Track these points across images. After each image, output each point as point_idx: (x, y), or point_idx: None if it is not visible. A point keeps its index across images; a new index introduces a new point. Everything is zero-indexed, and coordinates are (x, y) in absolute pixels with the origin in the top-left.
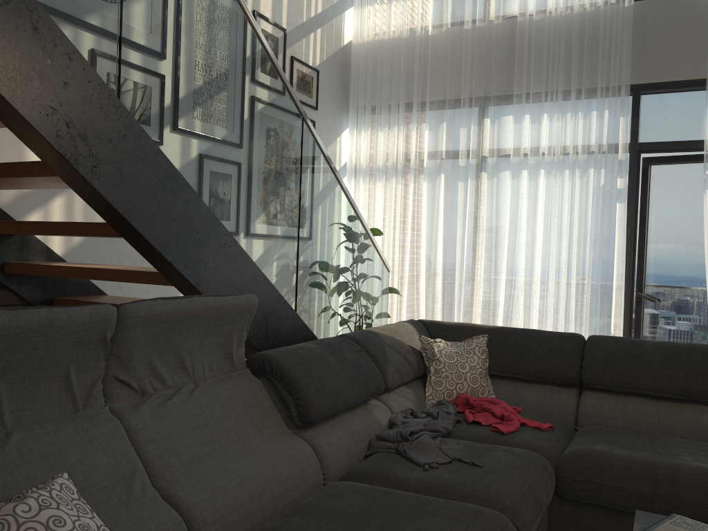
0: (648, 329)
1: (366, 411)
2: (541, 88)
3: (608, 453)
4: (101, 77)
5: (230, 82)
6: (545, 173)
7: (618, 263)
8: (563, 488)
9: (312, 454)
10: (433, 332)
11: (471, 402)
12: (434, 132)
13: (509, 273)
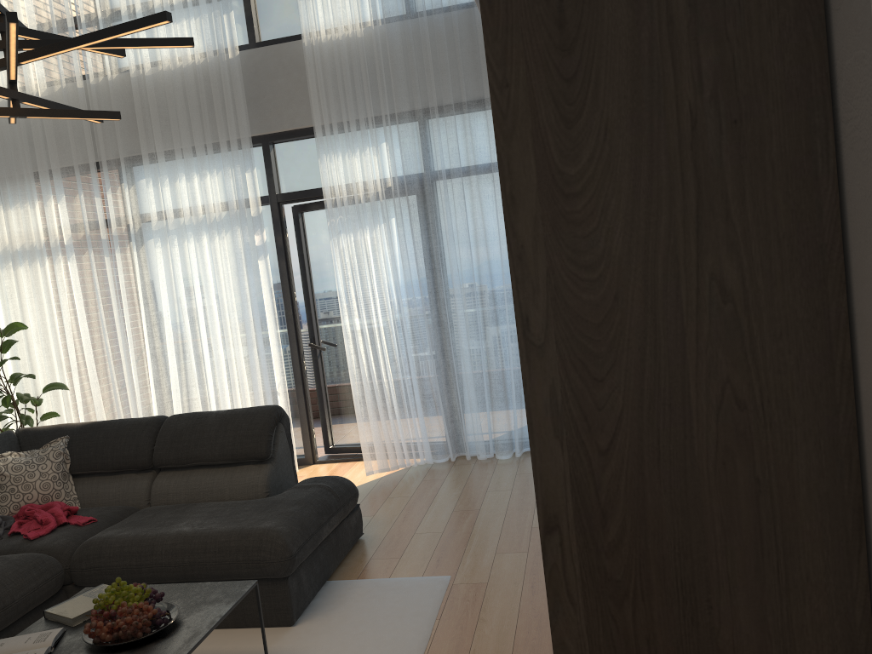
0: (329, 376)
1: None
2: (167, 148)
3: (110, 537)
4: None
5: None
6: (188, 238)
7: (270, 320)
8: (76, 578)
9: None
10: (23, 442)
11: (25, 512)
12: (68, 205)
13: (173, 347)
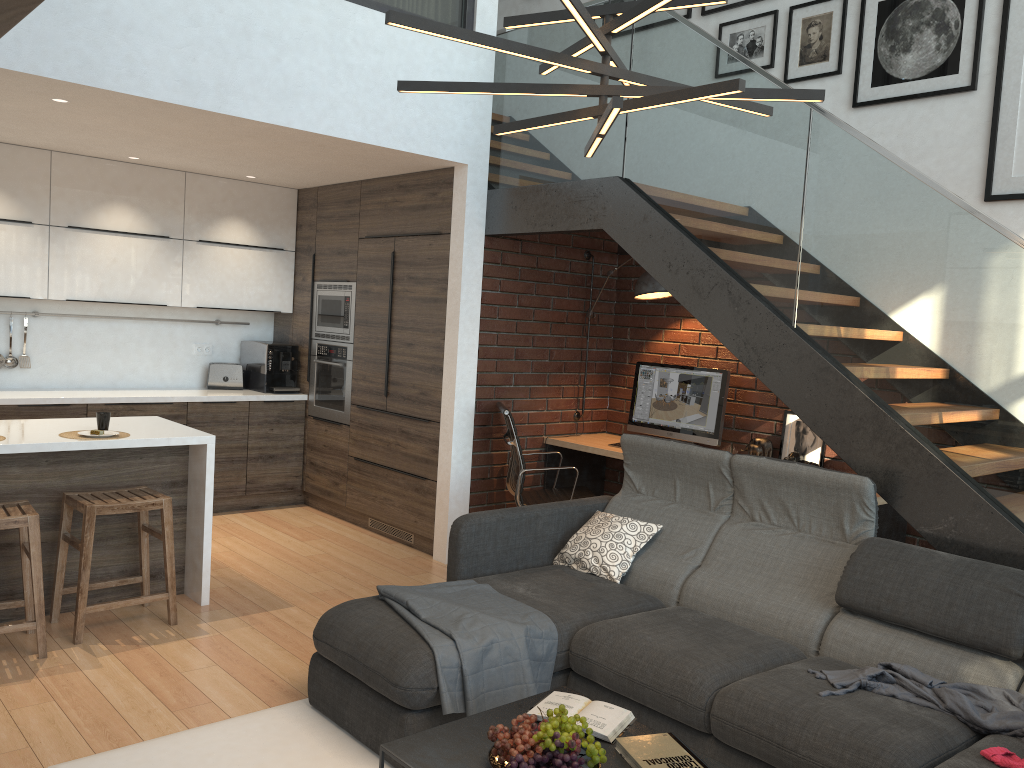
0: None
1: (958, 656)
2: None
3: None
4: (782, 306)
5: (919, 274)
6: None
7: None
8: None
9: (813, 623)
10: None
11: None
12: None
13: None
